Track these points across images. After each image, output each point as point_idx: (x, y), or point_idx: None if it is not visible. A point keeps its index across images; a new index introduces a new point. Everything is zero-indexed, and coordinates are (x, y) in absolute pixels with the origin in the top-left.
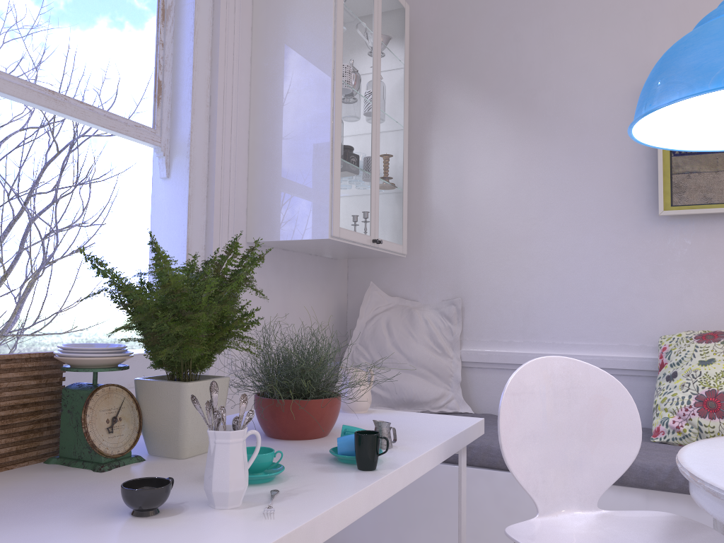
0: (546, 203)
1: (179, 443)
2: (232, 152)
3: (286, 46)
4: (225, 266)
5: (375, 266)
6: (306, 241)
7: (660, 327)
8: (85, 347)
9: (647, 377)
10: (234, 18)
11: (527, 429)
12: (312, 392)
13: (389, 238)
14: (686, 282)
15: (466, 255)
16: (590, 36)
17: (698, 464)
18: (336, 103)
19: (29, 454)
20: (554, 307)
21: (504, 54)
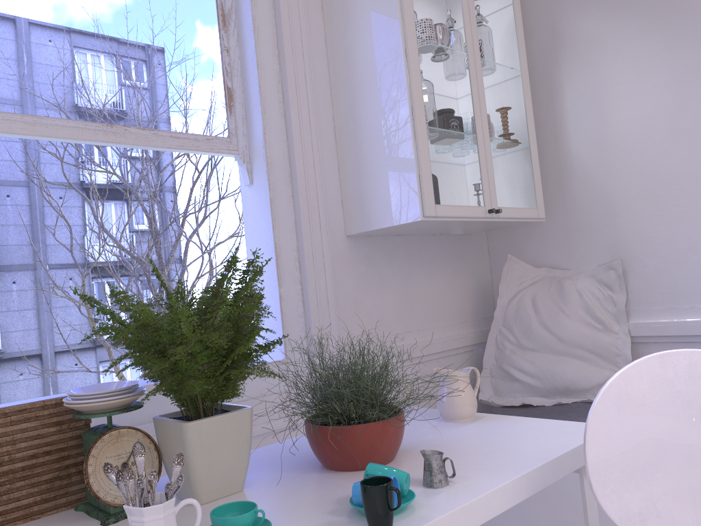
0: None
1: (192, 488)
2: (314, 144)
3: (355, 16)
4: (225, 285)
5: (516, 235)
6: (403, 225)
7: None
8: (105, 387)
9: None
10: (297, 3)
11: (640, 457)
12: (355, 415)
13: (514, 204)
14: None
15: (620, 208)
16: None
17: None
18: (410, 66)
19: (57, 501)
20: None
21: None
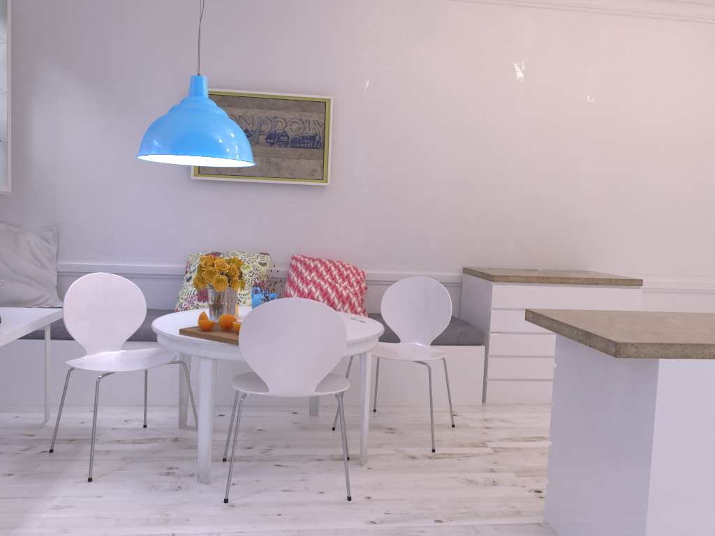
0: (121, 162)
1: None
2: None
3: None
4: None
5: None
6: None
7: (191, 248)
8: None
9: (182, 279)
10: None
11: (82, 312)
12: None
13: None
14: (206, 221)
15: (61, 195)
16: (153, 49)
17: (160, 322)
18: None
19: None
20: (125, 234)
21: (91, 48)
